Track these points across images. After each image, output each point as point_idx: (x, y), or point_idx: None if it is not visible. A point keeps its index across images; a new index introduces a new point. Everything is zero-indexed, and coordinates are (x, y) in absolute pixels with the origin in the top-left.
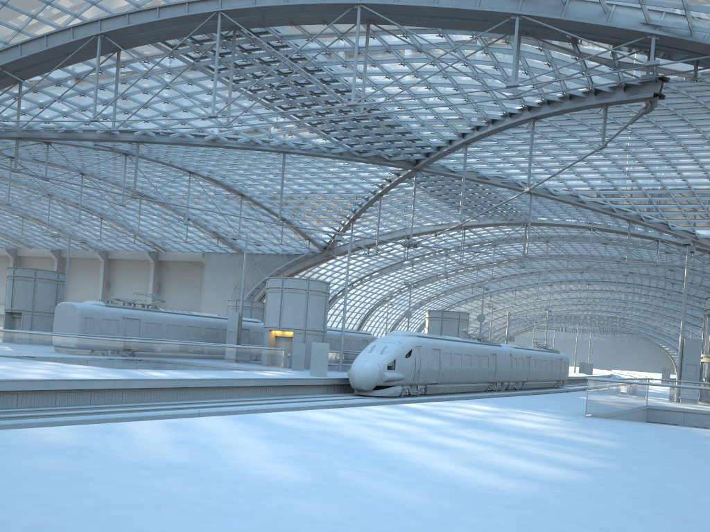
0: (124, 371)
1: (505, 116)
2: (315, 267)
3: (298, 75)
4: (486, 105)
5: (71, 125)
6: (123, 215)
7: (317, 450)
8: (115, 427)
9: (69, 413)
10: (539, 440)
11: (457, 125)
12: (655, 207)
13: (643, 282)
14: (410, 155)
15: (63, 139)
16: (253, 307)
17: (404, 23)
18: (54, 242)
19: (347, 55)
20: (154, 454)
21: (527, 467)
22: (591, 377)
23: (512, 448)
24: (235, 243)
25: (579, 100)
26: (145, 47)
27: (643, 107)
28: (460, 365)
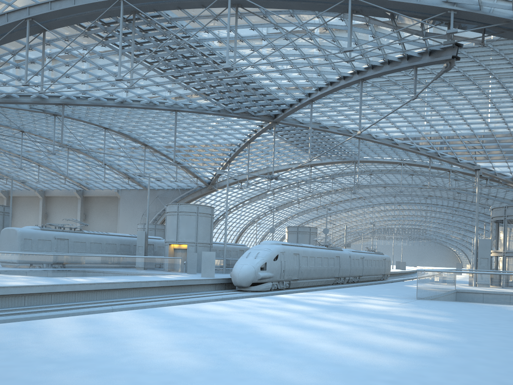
0: (53, 279)
1: (340, 79)
2: (202, 197)
3: (184, 50)
4: (326, 71)
5: (10, 92)
6: (56, 162)
7: (212, 337)
8: (33, 324)
9: (4, 313)
10: (391, 319)
11: (304, 87)
12: (448, 146)
13: (438, 202)
14: (270, 111)
15: (4, 103)
16: (156, 228)
17: (264, 6)
18: (3, 185)
19: (221, 33)
20: (63, 347)
21: (392, 343)
22: (405, 271)
23: (373, 327)
24: (141, 181)
25: (395, 64)
26: (65, 28)
27: (444, 66)
28: (314, 265)
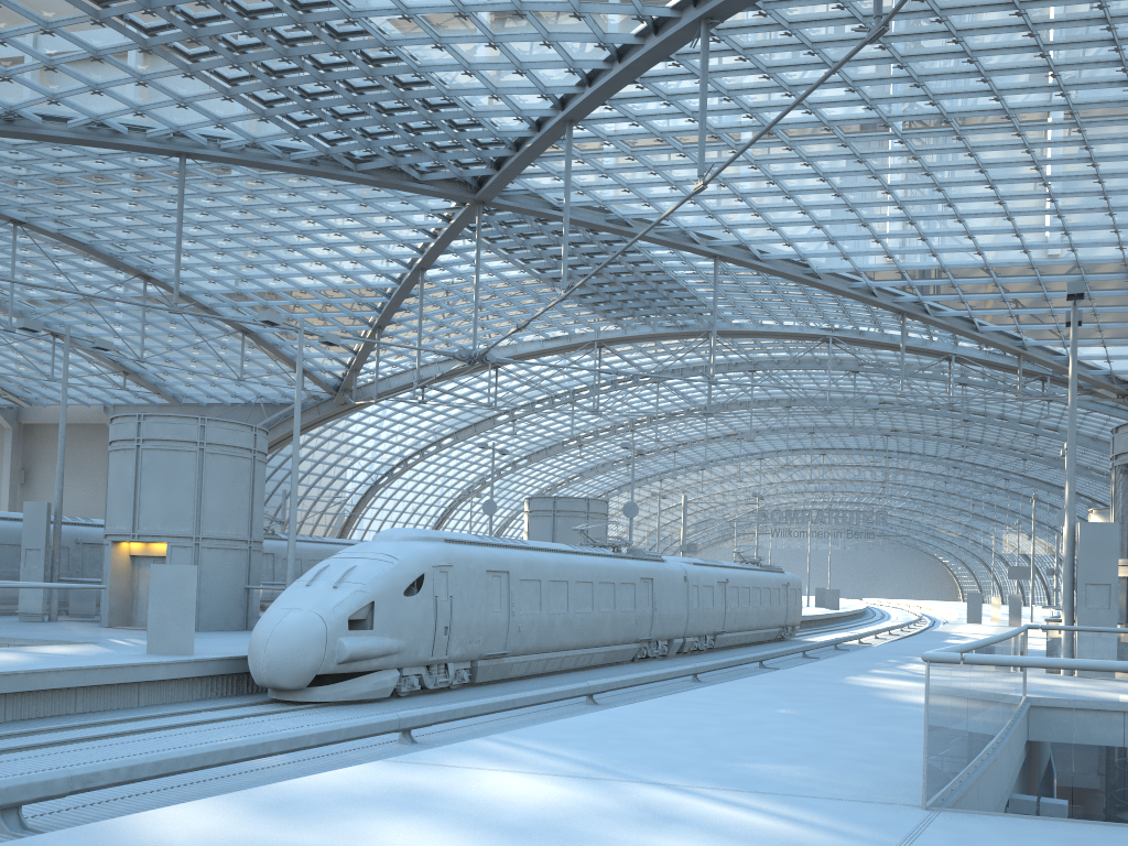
0: None
1: (646, 36)
2: (326, 427)
3: None
4: (599, 2)
5: None
6: None
7: None
8: None
9: None
10: None
11: (545, 75)
12: (951, 283)
13: (914, 447)
14: (465, 169)
15: None
16: None
17: None
18: None
19: None
20: None
21: None
22: (839, 614)
23: None
24: (162, 384)
25: None
26: None
27: None
28: (566, 607)
